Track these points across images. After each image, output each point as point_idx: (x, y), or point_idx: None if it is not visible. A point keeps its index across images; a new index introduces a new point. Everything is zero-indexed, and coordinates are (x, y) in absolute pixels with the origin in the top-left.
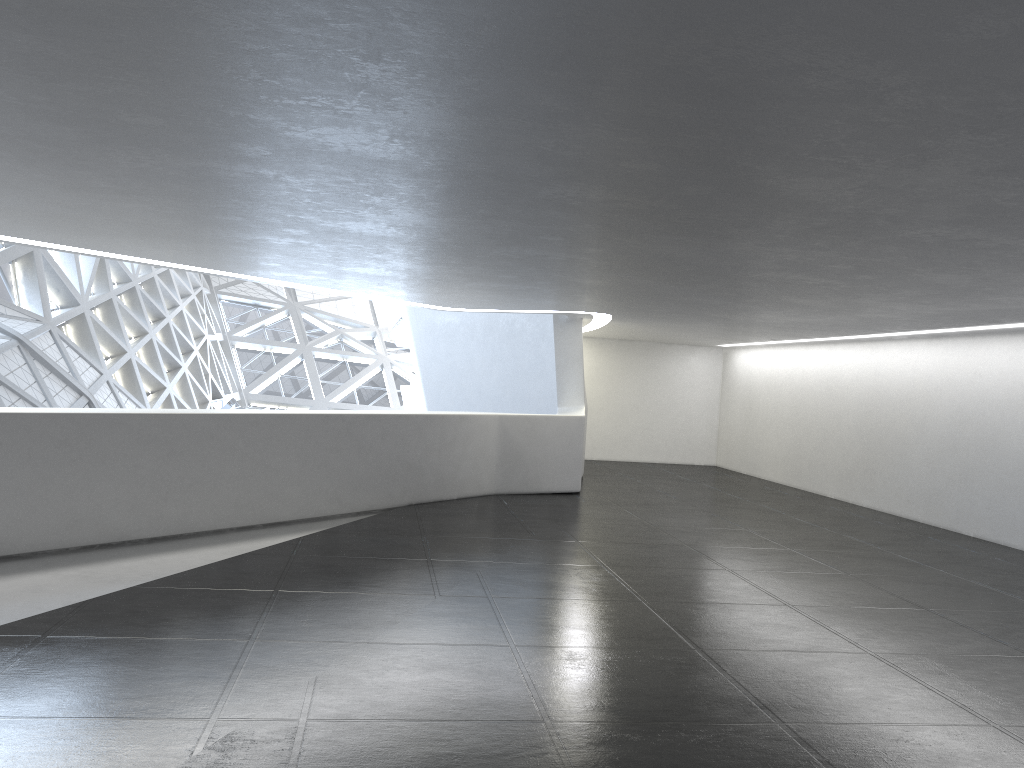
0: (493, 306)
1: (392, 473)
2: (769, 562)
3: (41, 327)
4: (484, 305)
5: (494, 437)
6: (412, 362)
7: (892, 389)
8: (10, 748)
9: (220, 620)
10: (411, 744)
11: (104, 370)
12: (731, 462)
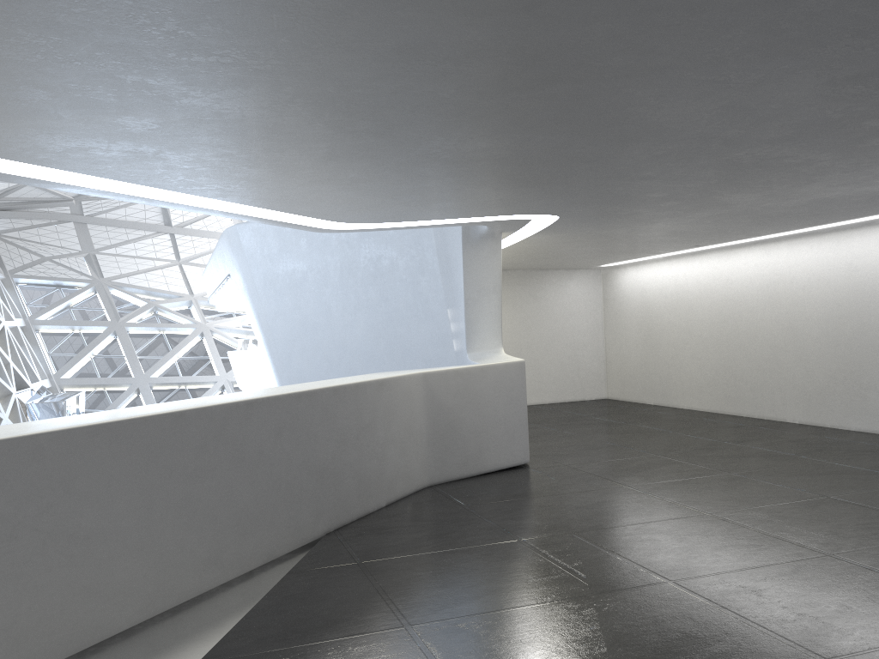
0: (410, 213)
1: (297, 490)
2: None
3: None
4: (399, 211)
5: (420, 405)
6: (233, 327)
7: None
8: None
9: None
10: None
11: None
12: (629, 393)
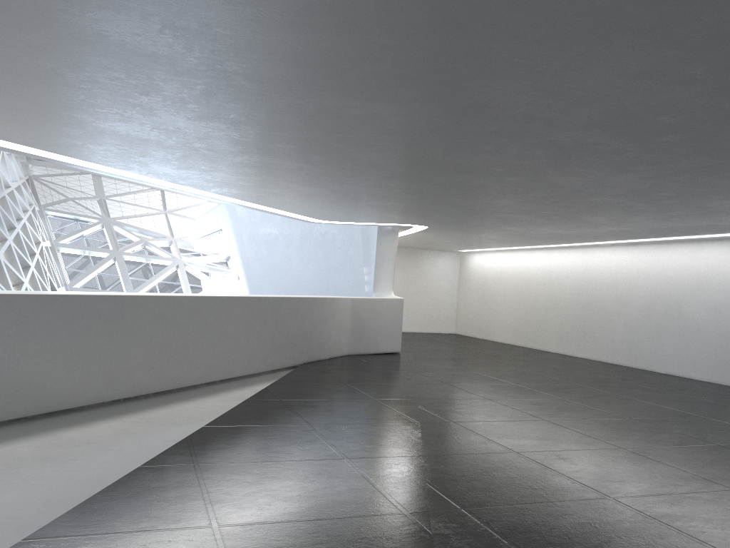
0: (355, 219)
1: (295, 340)
2: (579, 393)
3: None
4: (350, 218)
5: (348, 314)
6: (200, 263)
7: (599, 279)
8: (301, 543)
9: (302, 446)
10: (553, 518)
11: None
12: (468, 331)
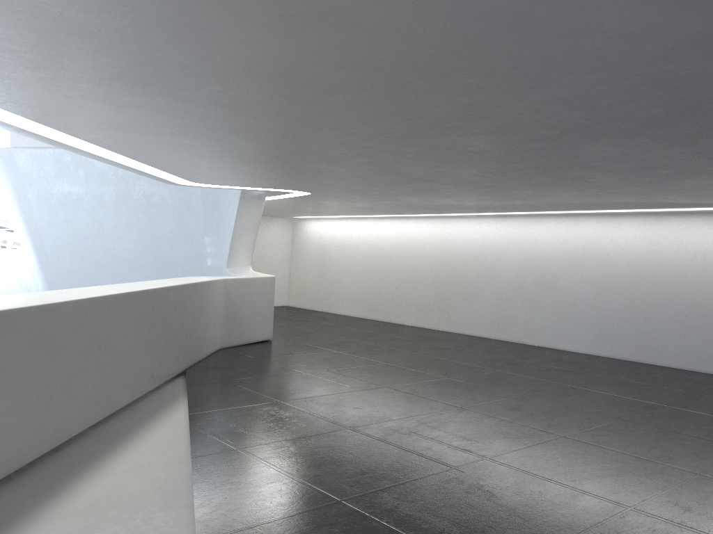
0: (238, 183)
1: (179, 341)
2: (520, 384)
3: None
4: (234, 182)
5: (221, 299)
6: None
7: (463, 250)
8: None
9: None
10: None
11: None
12: (304, 303)
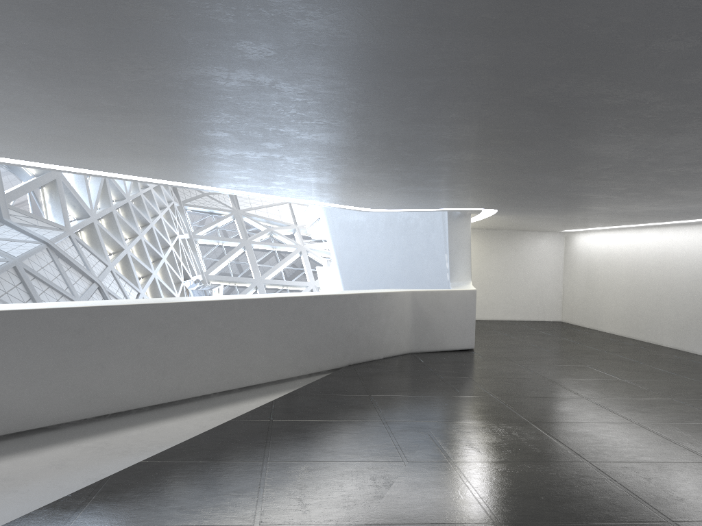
0: (407, 206)
1: (335, 341)
2: (664, 413)
3: (63, 234)
4: (401, 206)
5: (408, 308)
6: (321, 249)
7: None
8: None
9: (223, 500)
10: None
11: (108, 263)
12: (575, 319)
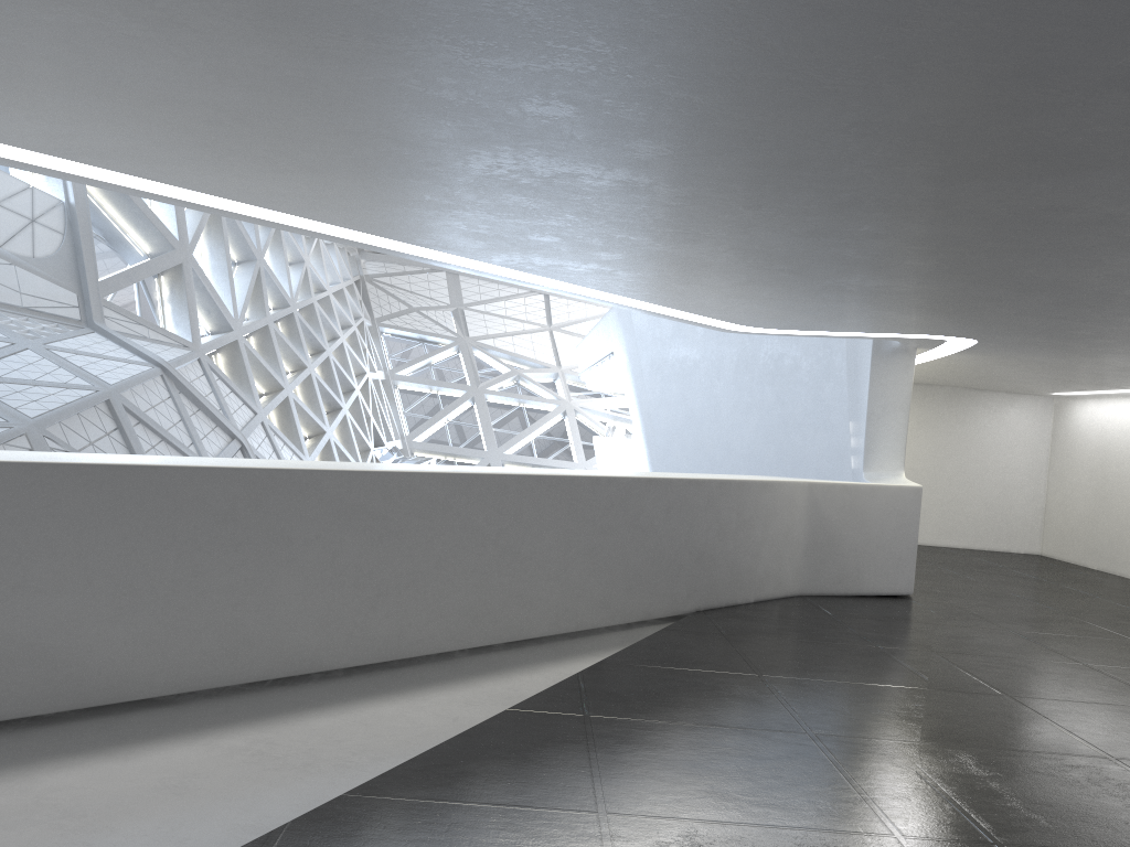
0: (816, 325)
1: (676, 565)
2: None
3: (189, 354)
4: (805, 323)
5: (801, 514)
6: (600, 409)
7: None
8: None
9: None
10: None
11: (258, 409)
12: (1069, 552)
